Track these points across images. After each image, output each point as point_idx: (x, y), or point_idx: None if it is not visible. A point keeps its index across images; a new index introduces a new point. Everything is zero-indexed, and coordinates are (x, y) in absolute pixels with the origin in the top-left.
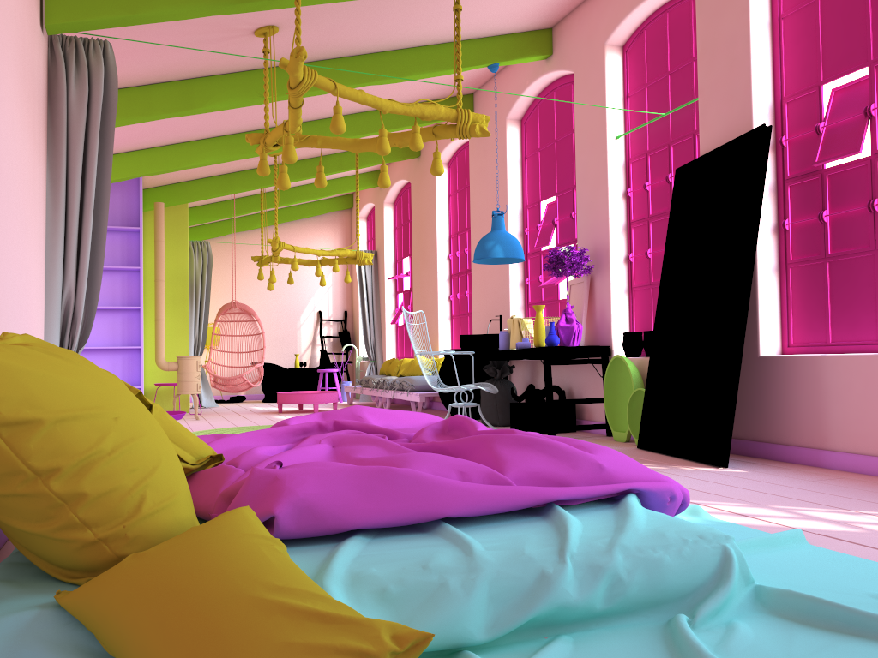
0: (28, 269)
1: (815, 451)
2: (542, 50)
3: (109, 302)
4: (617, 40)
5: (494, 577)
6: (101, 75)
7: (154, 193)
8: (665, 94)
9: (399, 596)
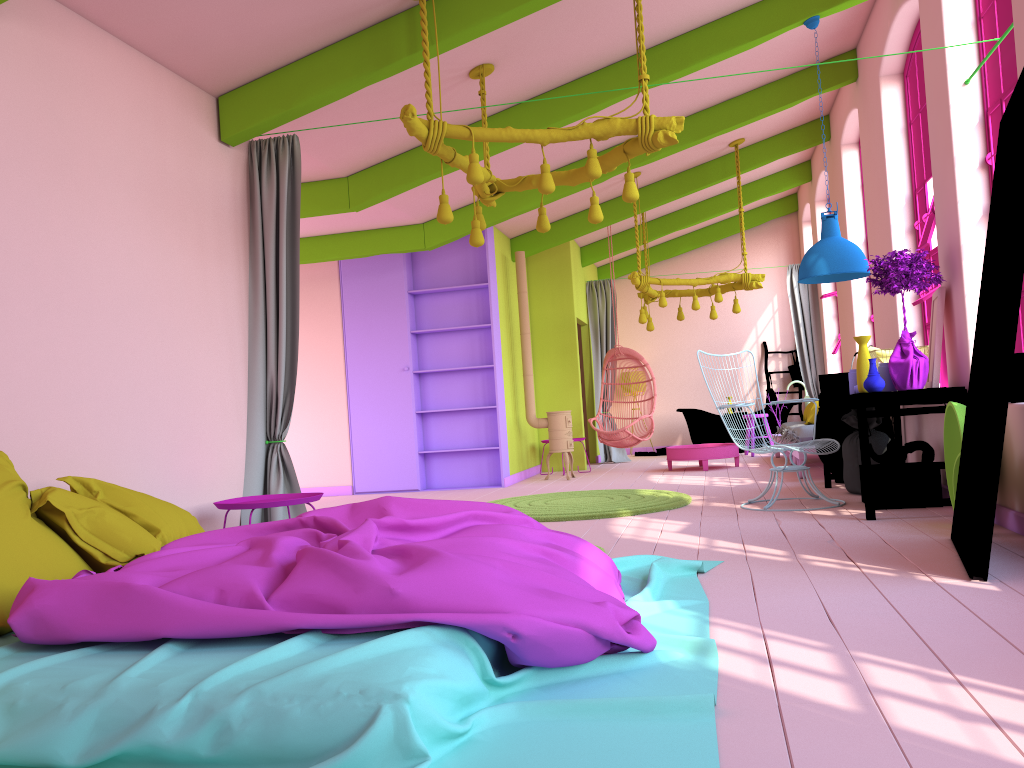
0: (188, 369)
1: None
2: None
3: (469, 361)
4: None
5: (109, 706)
6: (285, 171)
7: (521, 241)
8: (1011, 6)
9: (23, 711)
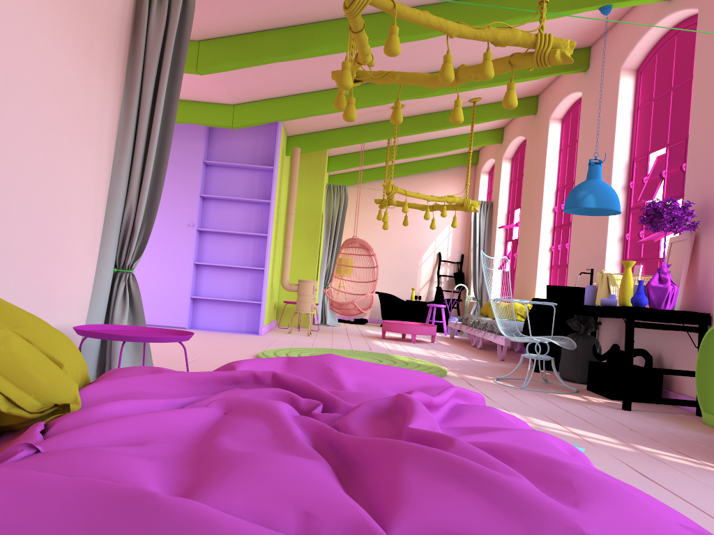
0: (61, 178)
1: None
2: None
3: (245, 228)
4: None
5: None
6: (179, 4)
7: (296, 140)
8: None
9: None
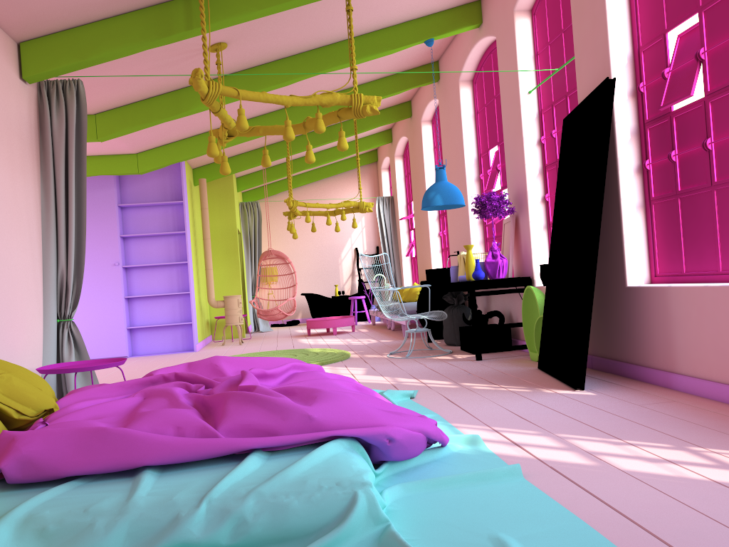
0: (7, 262)
1: (667, 374)
2: (472, 20)
3: (166, 259)
4: (524, 5)
5: (136, 519)
6: (73, 107)
7: (201, 171)
8: (561, 50)
9: (55, 533)
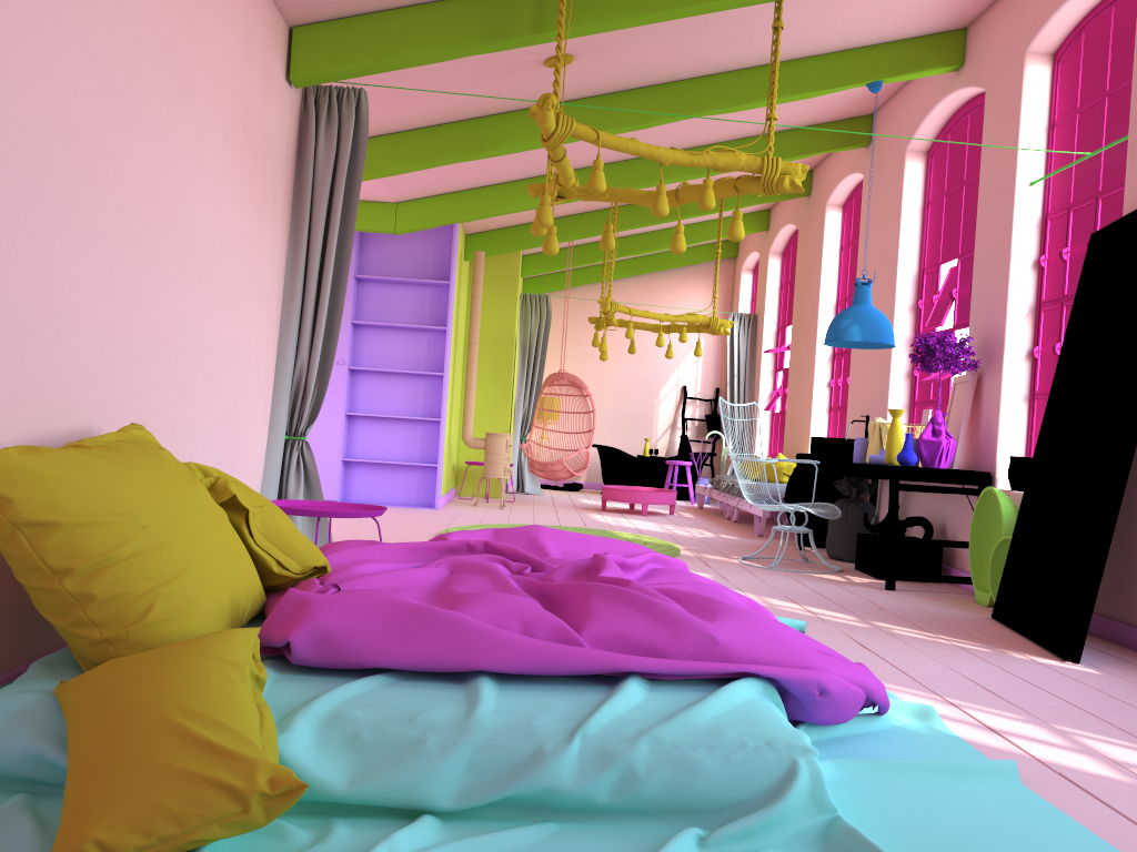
0: (241, 344)
1: None
2: (948, 59)
3: (412, 365)
4: (1044, 46)
5: (481, 744)
6: (350, 129)
7: (478, 239)
8: (1100, 124)
9: (370, 744)
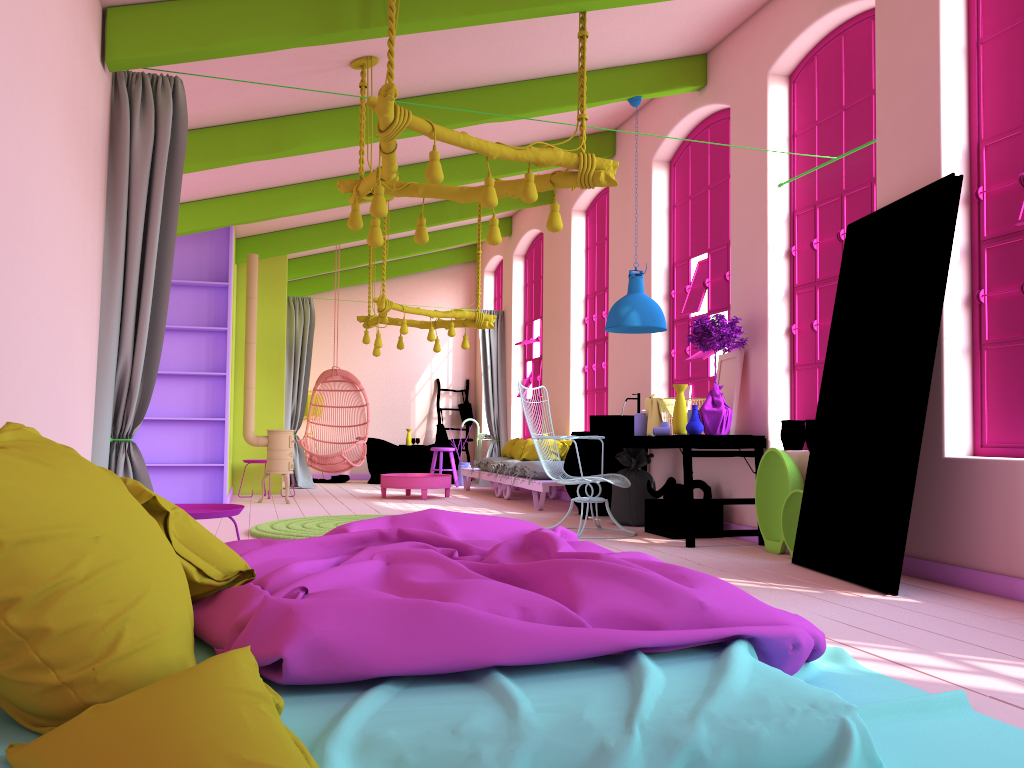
0: (72, 339)
1: (1011, 580)
2: (694, 79)
3: (192, 366)
4: (783, 69)
5: (539, 749)
6: (169, 117)
7: (248, 243)
8: (839, 134)
9: (418, 767)
